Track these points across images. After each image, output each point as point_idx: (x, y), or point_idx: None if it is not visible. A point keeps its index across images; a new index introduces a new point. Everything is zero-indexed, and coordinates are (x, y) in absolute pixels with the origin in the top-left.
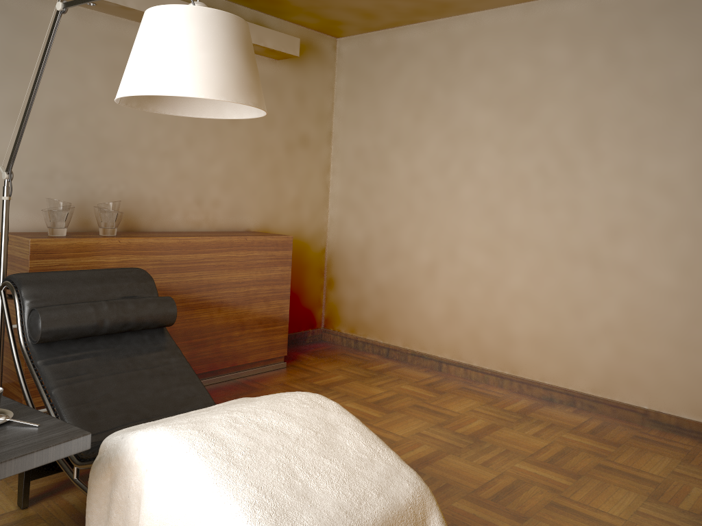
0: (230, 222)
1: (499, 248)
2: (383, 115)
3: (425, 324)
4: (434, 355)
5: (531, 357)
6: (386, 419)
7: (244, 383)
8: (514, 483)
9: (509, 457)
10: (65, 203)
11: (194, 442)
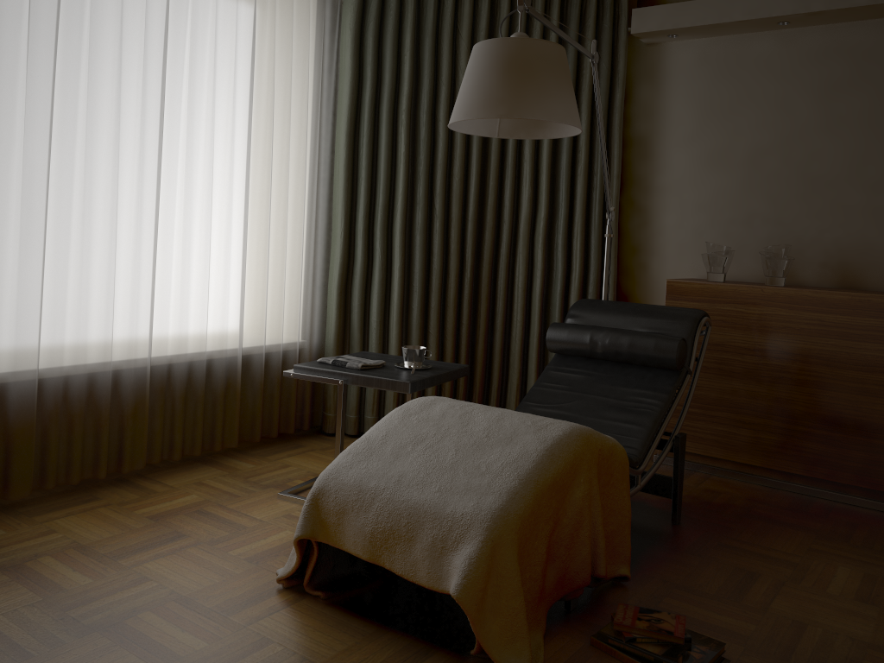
0: None
1: None
2: None
3: None
4: None
5: None
6: None
7: None
8: None
9: None
10: (716, 247)
11: (415, 401)
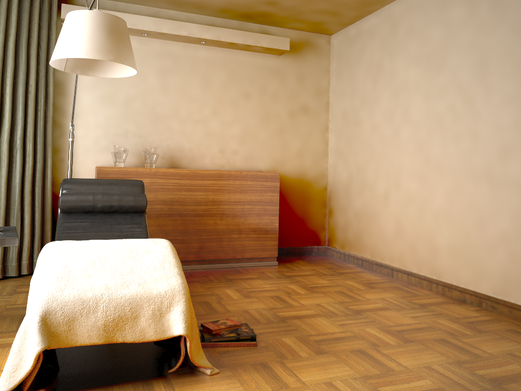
0: (245, 165)
1: (426, 175)
2: (356, 84)
3: (383, 240)
4: (389, 264)
5: (450, 264)
6: (305, 295)
7: (238, 269)
8: (347, 337)
9: (368, 324)
10: (121, 148)
11: (55, 245)
